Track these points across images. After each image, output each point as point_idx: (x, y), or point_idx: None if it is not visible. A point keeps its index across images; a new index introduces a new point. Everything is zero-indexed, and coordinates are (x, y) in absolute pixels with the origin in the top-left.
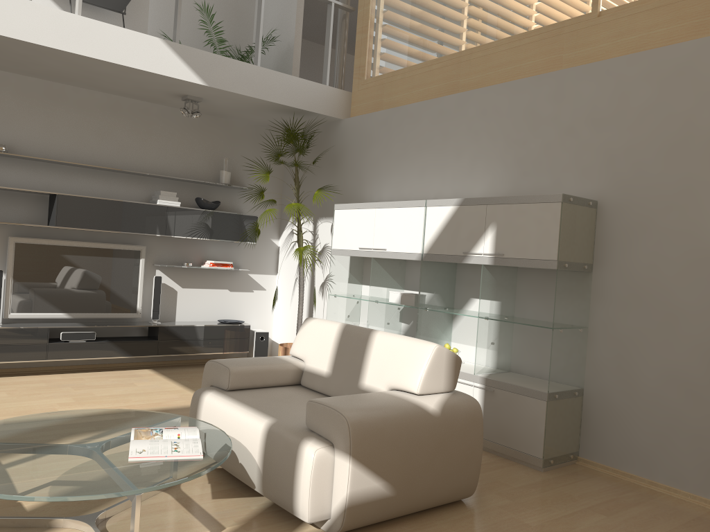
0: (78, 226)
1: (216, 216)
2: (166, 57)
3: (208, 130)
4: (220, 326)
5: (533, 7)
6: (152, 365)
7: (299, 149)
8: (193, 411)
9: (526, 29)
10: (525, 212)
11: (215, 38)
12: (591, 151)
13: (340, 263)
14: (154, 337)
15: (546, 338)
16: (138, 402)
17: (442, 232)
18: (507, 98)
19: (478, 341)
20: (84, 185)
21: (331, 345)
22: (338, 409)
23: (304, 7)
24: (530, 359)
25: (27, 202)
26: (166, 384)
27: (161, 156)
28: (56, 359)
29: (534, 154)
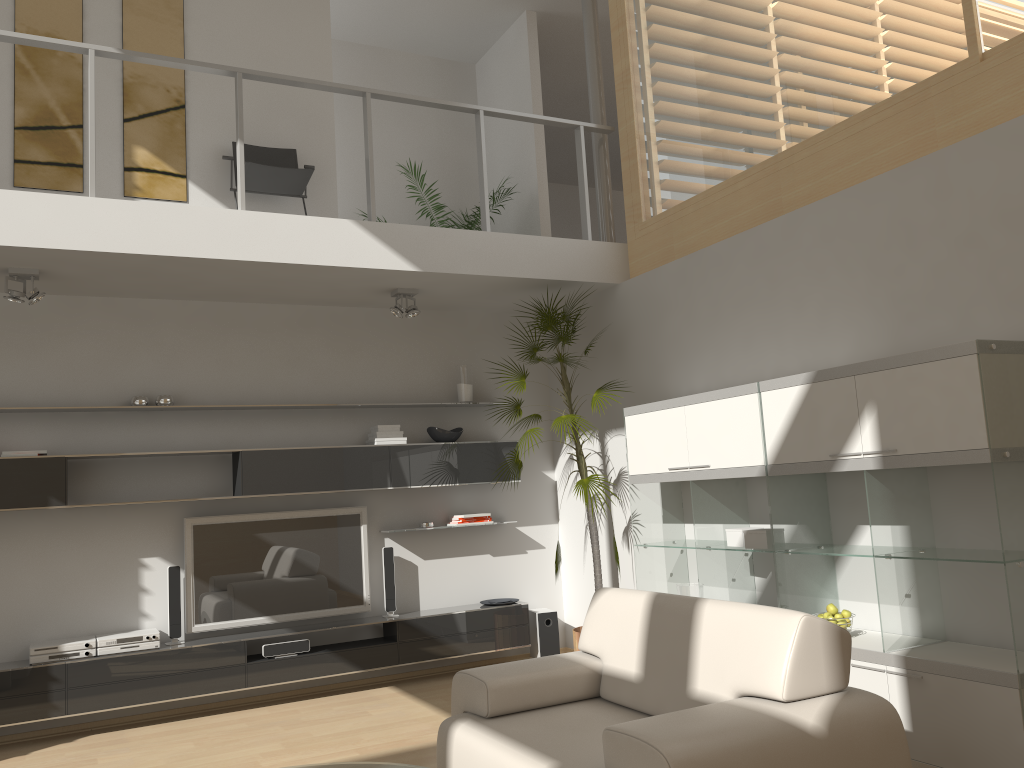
0: (271, 491)
1: (459, 450)
2: (361, 243)
3: (434, 331)
4: (483, 611)
5: (875, 70)
6: (395, 679)
7: (561, 336)
8: (440, 755)
9: (870, 103)
10: (919, 378)
11: (430, 205)
12: (1013, 265)
13: (645, 495)
14: (392, 637)
15: (997, 578)
16: (372, 741)
17: (790, 428)
18: (860, 209)
19: (881, 596)
20: (276, 432)
21: (637, 629)
22: (651, 740)
23: (550, 142)
24: (978, 617)
25: (204, 467)
26: (413, 707)
27: (375, 377)
28: (259, 686)
29: (918, 285)
